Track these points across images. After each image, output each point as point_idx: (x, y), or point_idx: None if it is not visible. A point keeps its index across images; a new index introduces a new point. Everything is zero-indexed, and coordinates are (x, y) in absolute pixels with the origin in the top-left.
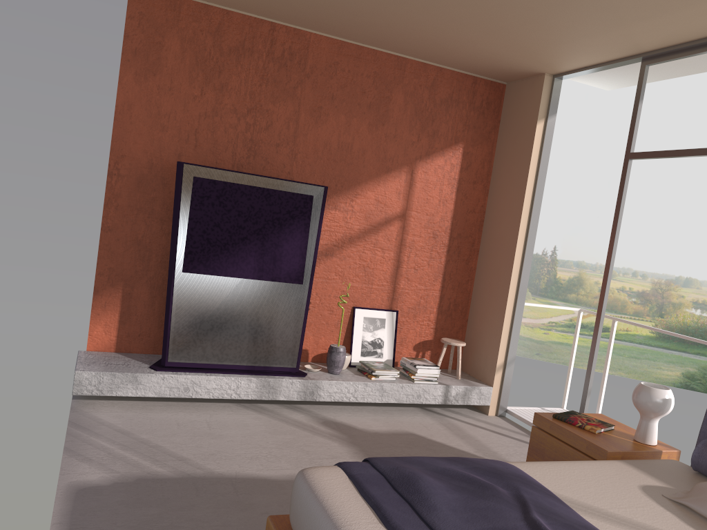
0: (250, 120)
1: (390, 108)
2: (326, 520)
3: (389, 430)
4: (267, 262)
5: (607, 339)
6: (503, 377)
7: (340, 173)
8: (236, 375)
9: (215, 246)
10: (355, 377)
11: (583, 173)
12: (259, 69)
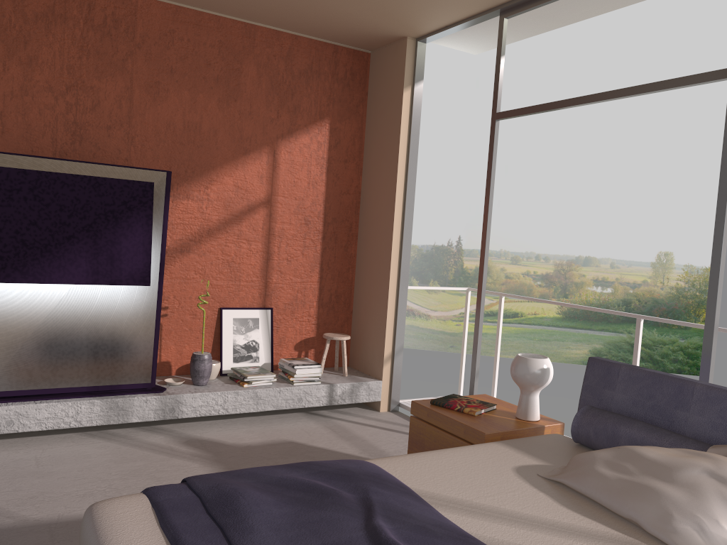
0: (71, 99)
1: (242, 81)
2: None
3: (264, 442)
4: (103, 263)
5: (517, 325)
6: (392, 368)
7: (190, 157)
8: (75, 399)
9: (34, 248)
10: (224, 387)
11: (480, 161)
12: (76, 39)
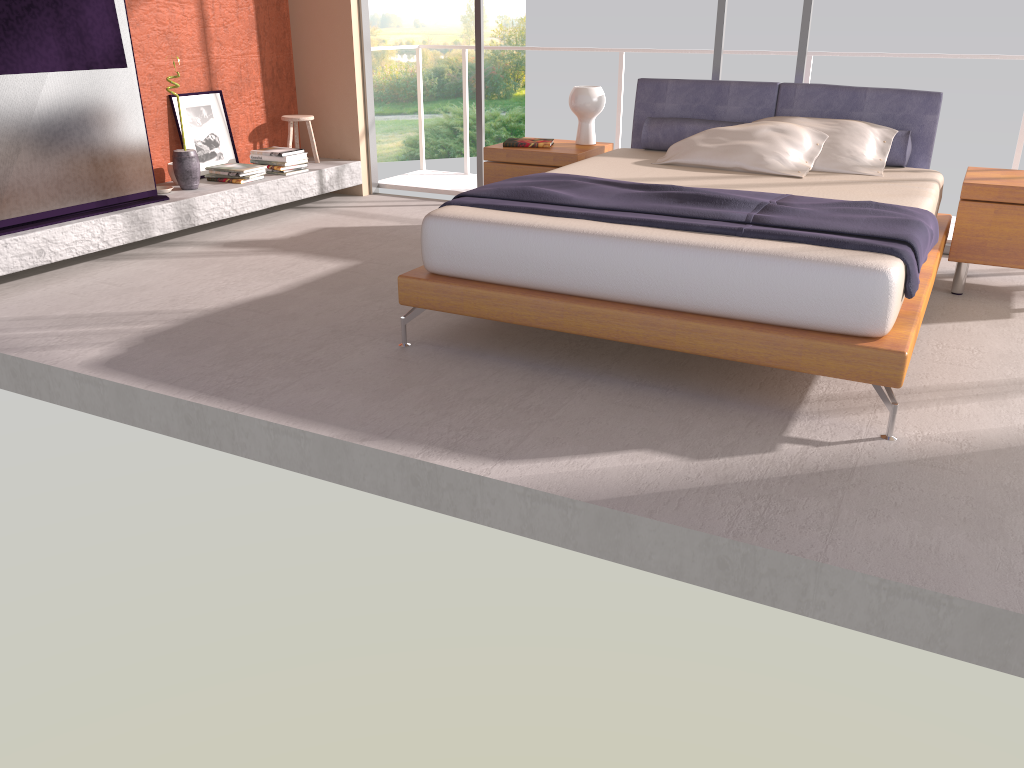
0: None
1: None
2: (512, 228)
3: (301, 232)
4: (73, 41)
5: None
6: (368, 146)
7: None
8: (93, 218)
9: None
10: (221, 187)
11: None
12: None
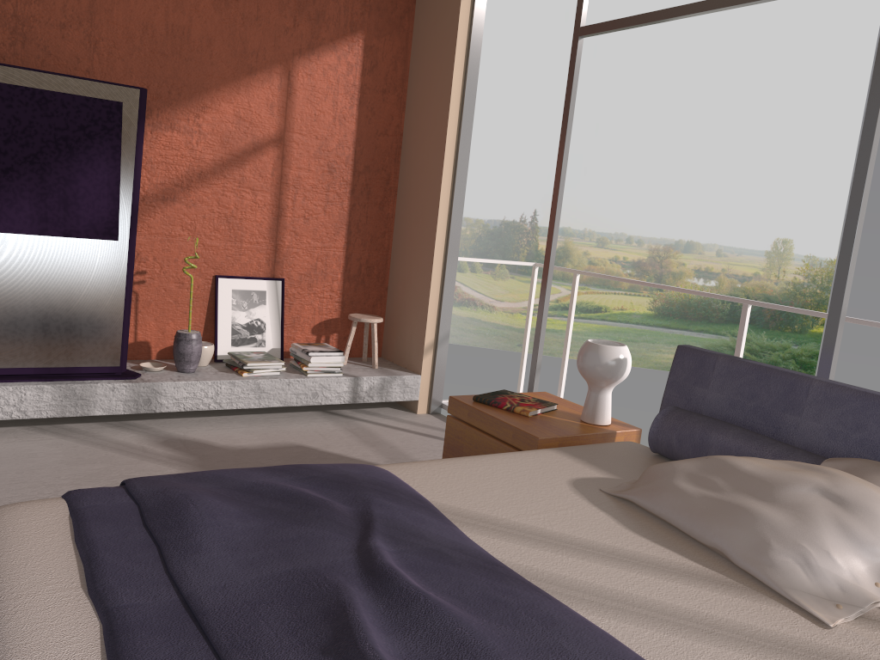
0: None
1: None
2: None
3: (266, 445)
4: (54, 207)
5: (599, 322)
6: (435, 360)
7: (175, 74)
8: (18, 384)
9: None
10: (218, 375)
11: None
12: None
